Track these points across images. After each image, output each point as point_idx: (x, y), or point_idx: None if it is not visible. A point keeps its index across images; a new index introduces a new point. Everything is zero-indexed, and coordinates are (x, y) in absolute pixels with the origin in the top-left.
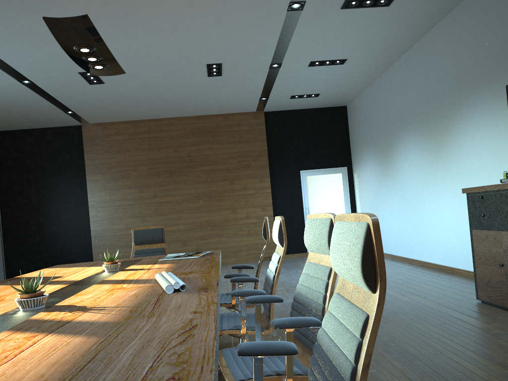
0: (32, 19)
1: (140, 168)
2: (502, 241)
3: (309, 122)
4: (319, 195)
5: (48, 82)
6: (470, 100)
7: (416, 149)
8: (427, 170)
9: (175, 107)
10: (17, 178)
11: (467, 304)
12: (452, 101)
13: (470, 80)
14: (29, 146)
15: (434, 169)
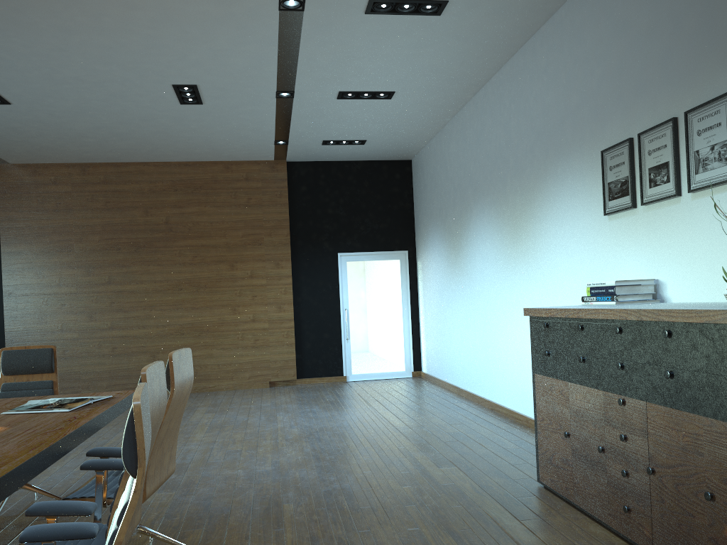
0: None
1: (88, 238)
2: (569, 398)
3: (355, 182)
4: (365, 291)
5: None
6: (557, 168)
7: (491, 235)
8: (504, 267)
9: (143, 148)
10: None
11: (521, 489)
12: (535, 168)
13: (558, 137)
14: None
15: (512, 268)
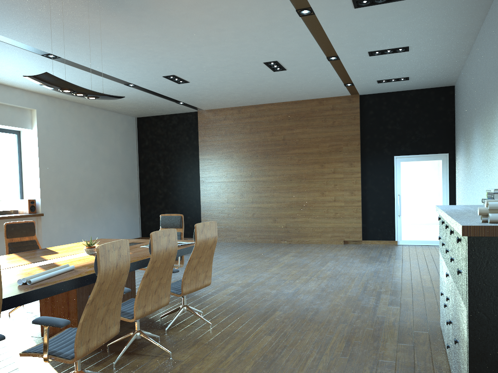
0: (100, 46)
1: (241, 150)
2: (443, 269)
3: (409, 105)
4: (413, 183)
5: (146, 84)
6: None
7: (479, 145)
8: (483, 170)
9: (266, 96)
10: (151, 156)
11: (424, 327)
12: (494, 98)
13: None
14: (159, 129)
15: (486, 171)
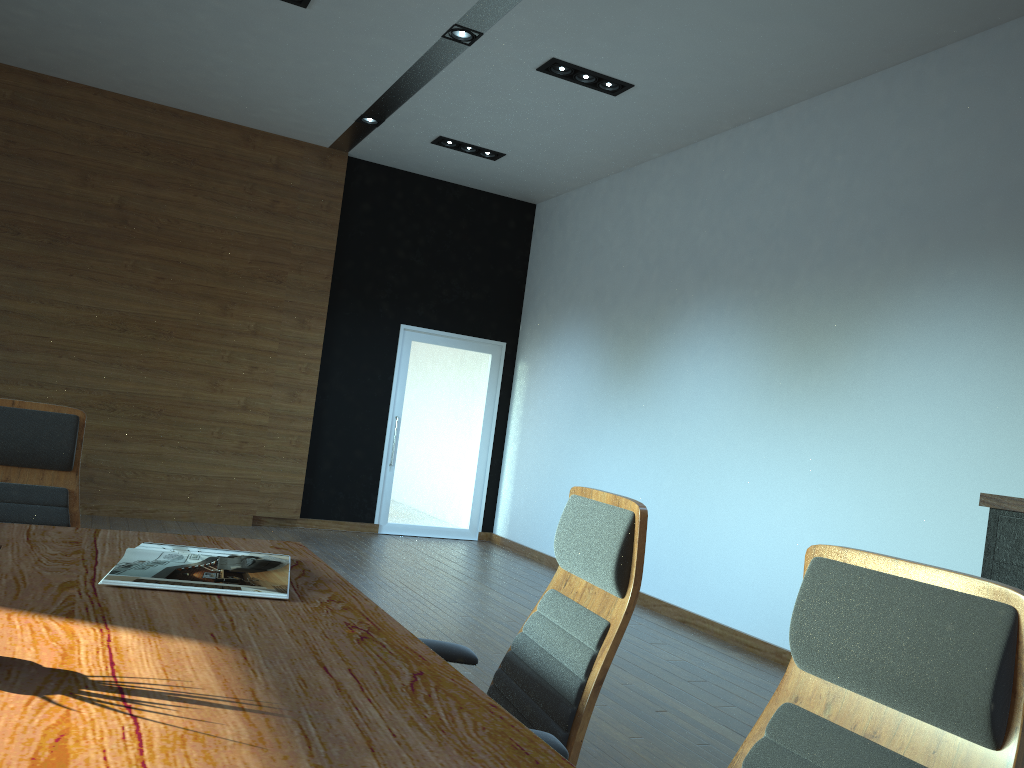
0: None
1: None
2: None
3: (448, 217)
4: (430, 394)
5: None
6: (946, 271)
7: (736, 349)
8: (759, 405)
9: (119, 60)
10: None
11: None
12: (884, 262)
13: (960, 223)
14: None
15: (782, 409)
